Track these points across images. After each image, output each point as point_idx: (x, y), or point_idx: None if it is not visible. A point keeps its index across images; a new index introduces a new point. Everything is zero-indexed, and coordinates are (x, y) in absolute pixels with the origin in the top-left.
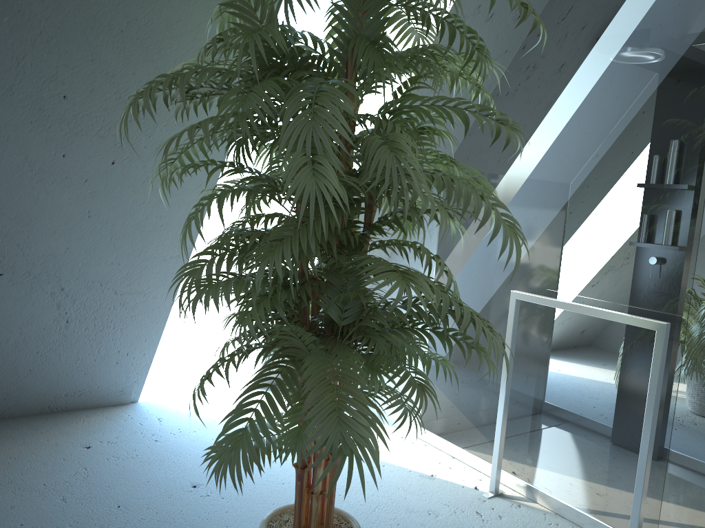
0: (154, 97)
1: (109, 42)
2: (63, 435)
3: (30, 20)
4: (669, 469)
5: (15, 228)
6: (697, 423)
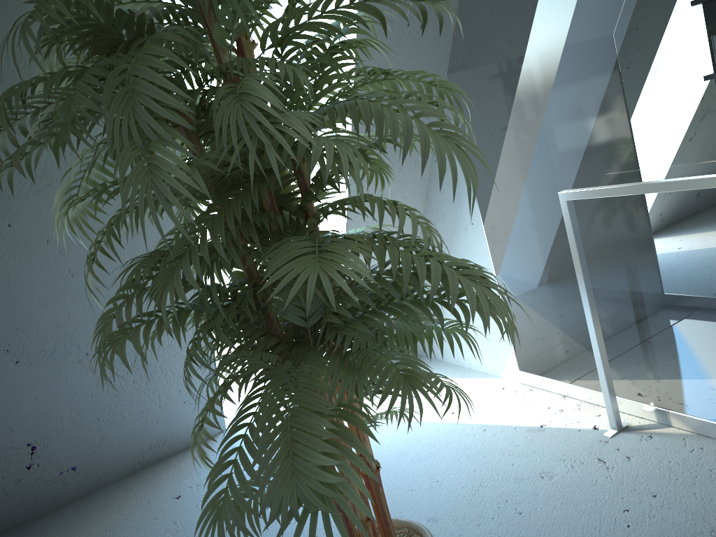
0: None
1: None
2: (155, 490)
3: None
4: None
5: (4, 314)
6: None
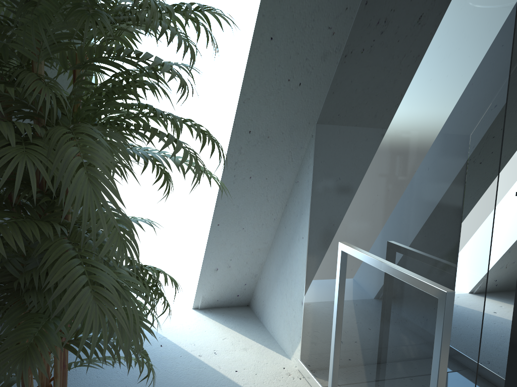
0: None
1: None
2: None
3: None
4: None
5: None
6: None
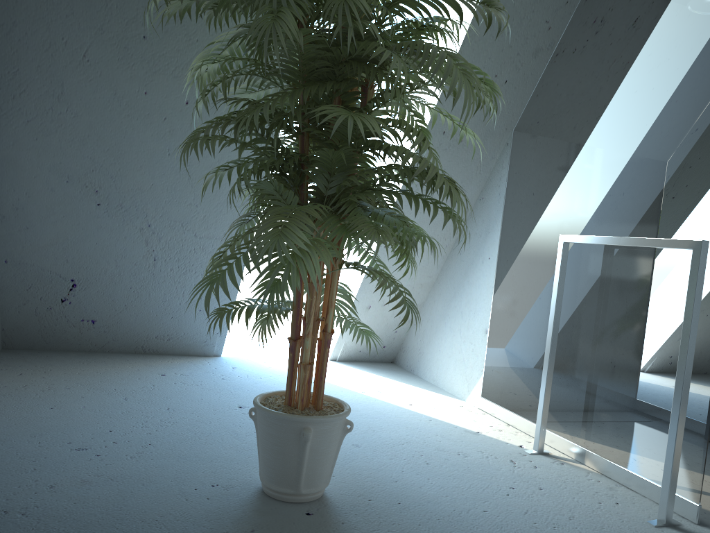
0: None
1: None
2: (146, 366)
3: None
4: None
5: (108, 160)
6: None
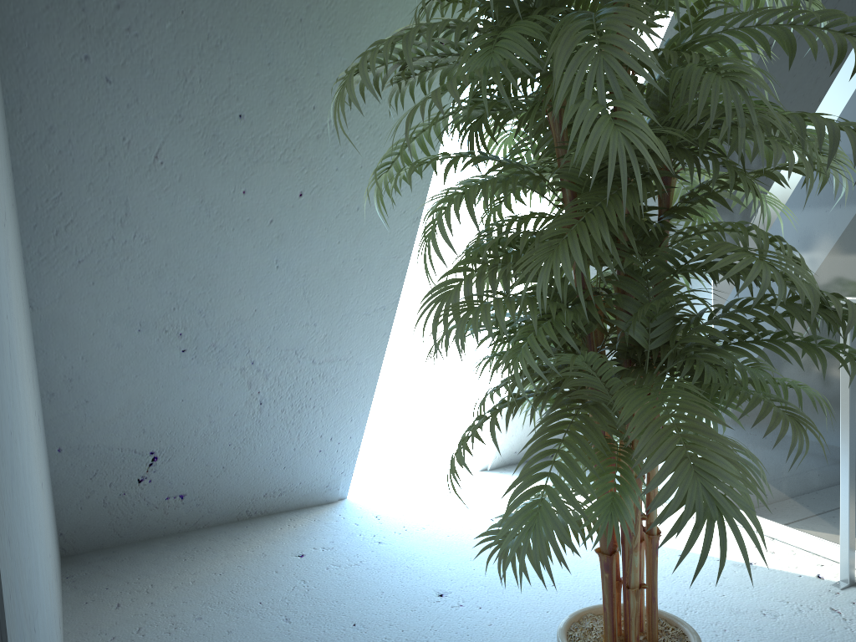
0: (374, 67)
1: (287, 38)
2: (269, 543)
3: (195, 21)
4: None
5: (195, 291)
6: None
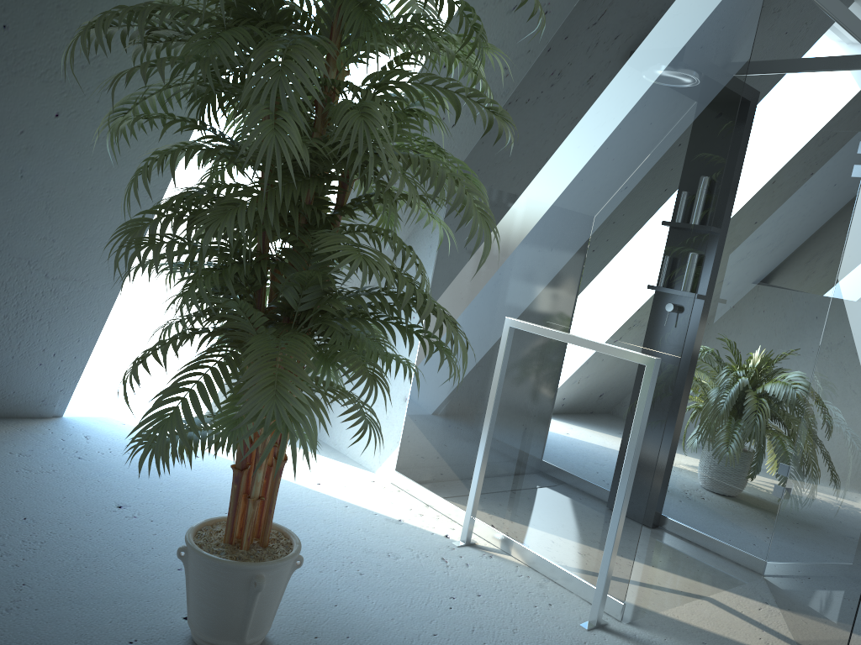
0: (108, 27)
1: None
2: None
3: None
4: (663, 537)
5: None
6: (697, 489)
